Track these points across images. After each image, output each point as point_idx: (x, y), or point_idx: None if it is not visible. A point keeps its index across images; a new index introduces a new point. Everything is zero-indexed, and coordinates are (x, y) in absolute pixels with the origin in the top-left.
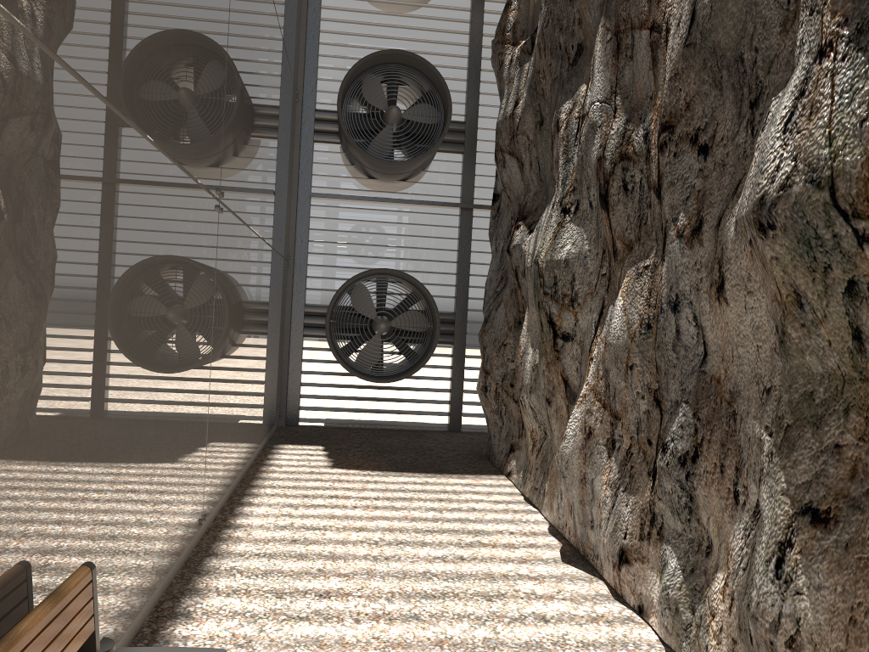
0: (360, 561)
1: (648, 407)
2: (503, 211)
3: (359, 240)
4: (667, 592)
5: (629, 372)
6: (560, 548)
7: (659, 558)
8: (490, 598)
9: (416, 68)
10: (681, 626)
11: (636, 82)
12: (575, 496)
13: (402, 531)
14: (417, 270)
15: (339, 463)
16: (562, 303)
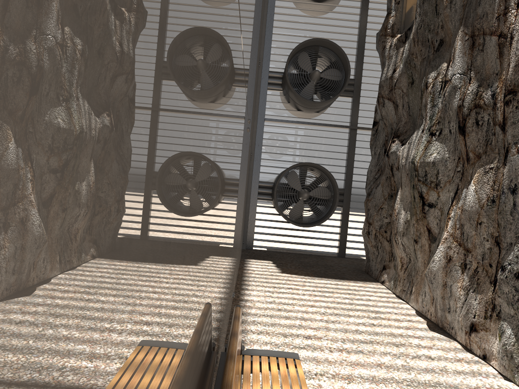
0: (319, 322)
1: (491, 246)
2: (380, 132)
3: (290, 145)
4: (505, 346)
5: (478, 226)
6: (426, 323)
7: (498, 329)
8: (397, 345)
9: (329, 48)
10: (514, 365)
11: (486, 64)
12: (438, 294)
13: (335, 308)
14: (323, 163)
15: (284, 270)
16: (429, 186)
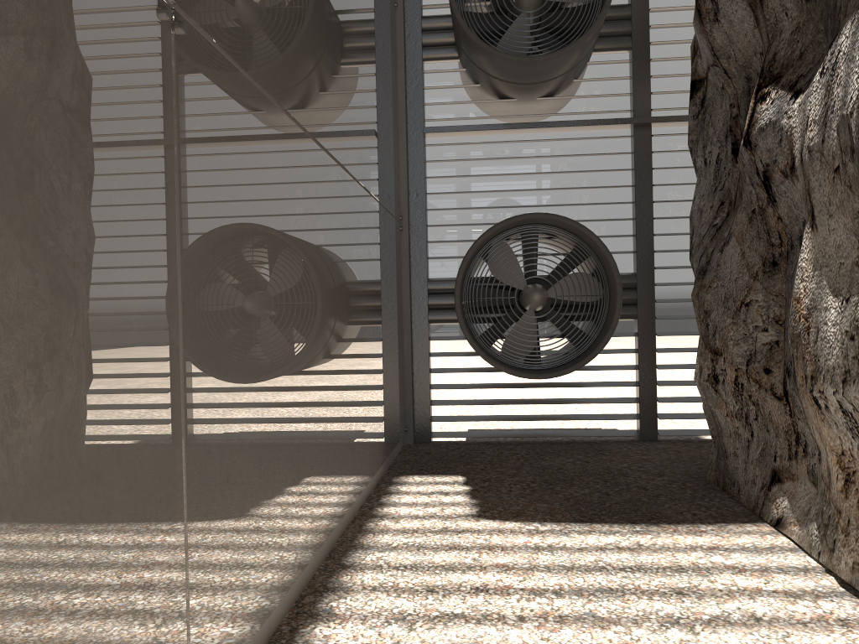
0: None
1: None
2: (713, 102)
3: (494, 187)
4: None
5: None
6: None
7: None
8: None
9: None
10: None
11: None
12: None
13: None
14: (578, 219)
15: (487, 507)
16: None
